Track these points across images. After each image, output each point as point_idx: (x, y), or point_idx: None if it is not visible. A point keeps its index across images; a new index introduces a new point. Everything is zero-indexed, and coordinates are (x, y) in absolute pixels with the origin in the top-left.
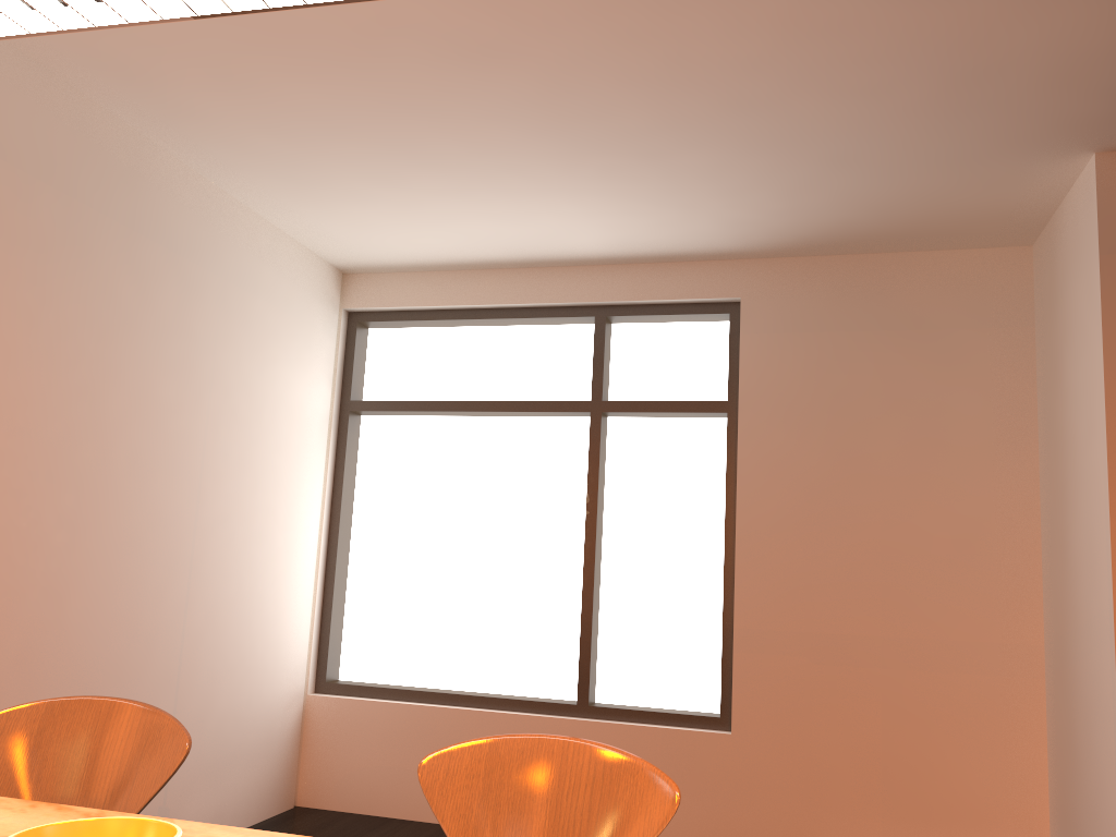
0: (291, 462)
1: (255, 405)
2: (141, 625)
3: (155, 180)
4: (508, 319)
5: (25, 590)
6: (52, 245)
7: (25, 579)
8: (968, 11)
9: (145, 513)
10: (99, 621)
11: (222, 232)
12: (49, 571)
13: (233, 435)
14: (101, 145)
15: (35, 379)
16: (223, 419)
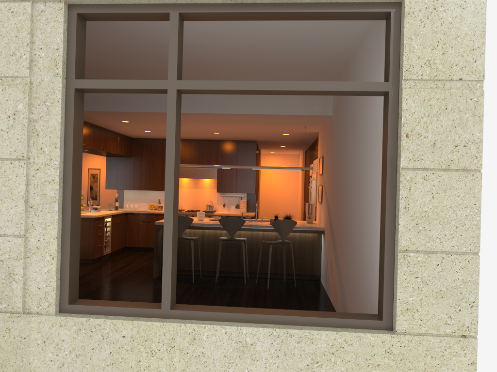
0: (375, 153)
1: (365, 131)
2: (349, 237)
3: (350, 72)
4: (253, 19)
5: (340, 219)
6: (341, 119)
7: (340, 216)
8: (98, 67)
9: (349, 194)
10: (345, 233)
11: (358, 63)
12: (341, 214)
13: (361, 151)
14: (345, 78)
15: (340, 159)
16: (359, 146)
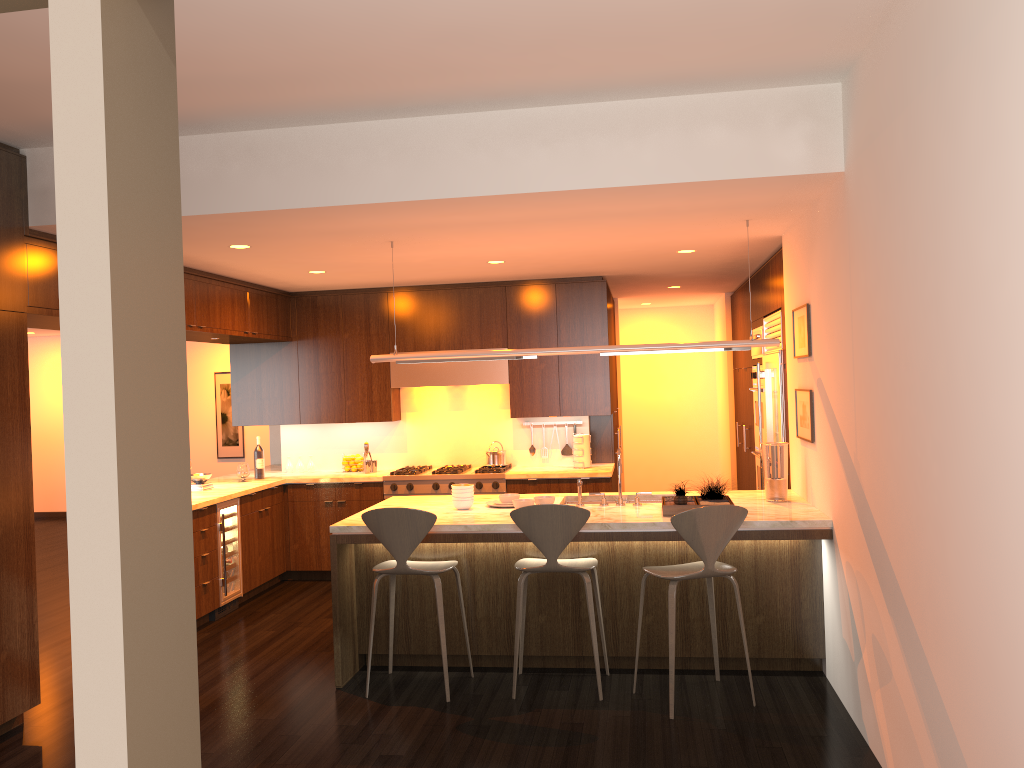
0: None
1: None
2: (1002, 611)
3: None
4: None
5: (925, 521)
6: (904, 170)
7: (924, 509)
8: None
9: (988, 442)
10: (968, 582)
11: None
12: (934, 506)
13: None
14: (914, 19)
15: (910, 309)
16: None
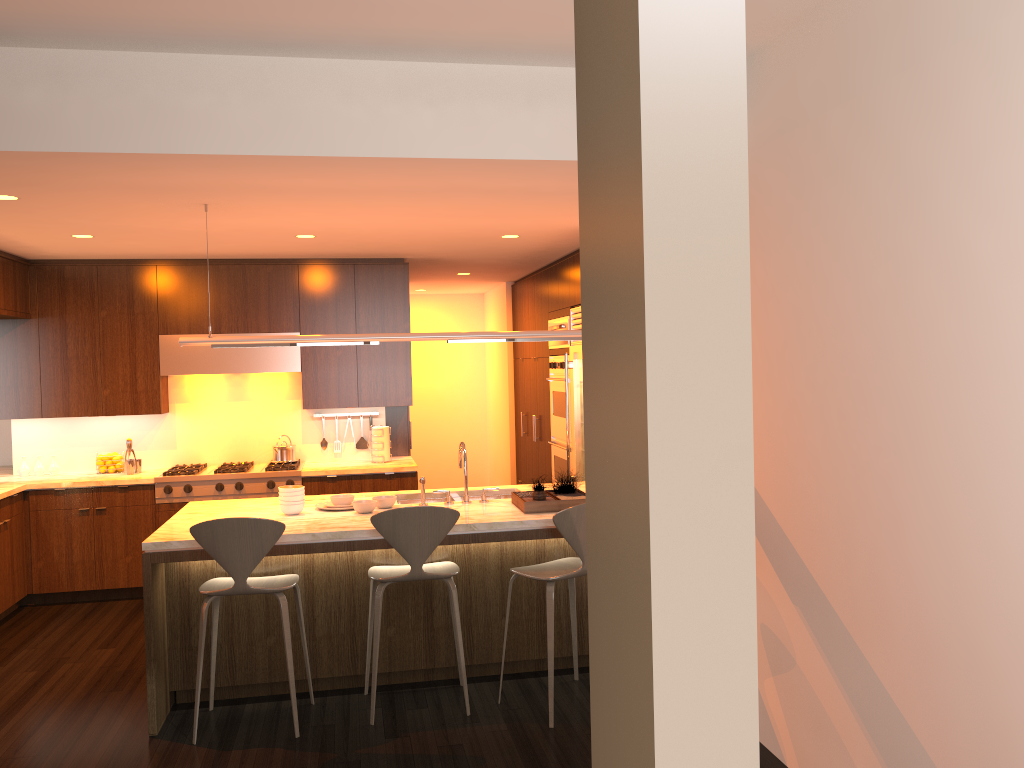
0: None
1: None
2: (997, 601)
3: None
4: None
5: (863, 512)
6: (841, 163)
7: (861, 501)
8: None
9: (981, 436)
10: (937, 573)
11: None
12: (879, 497)
13: None
14: (867, 12)
15: (845, 302)
16: None
